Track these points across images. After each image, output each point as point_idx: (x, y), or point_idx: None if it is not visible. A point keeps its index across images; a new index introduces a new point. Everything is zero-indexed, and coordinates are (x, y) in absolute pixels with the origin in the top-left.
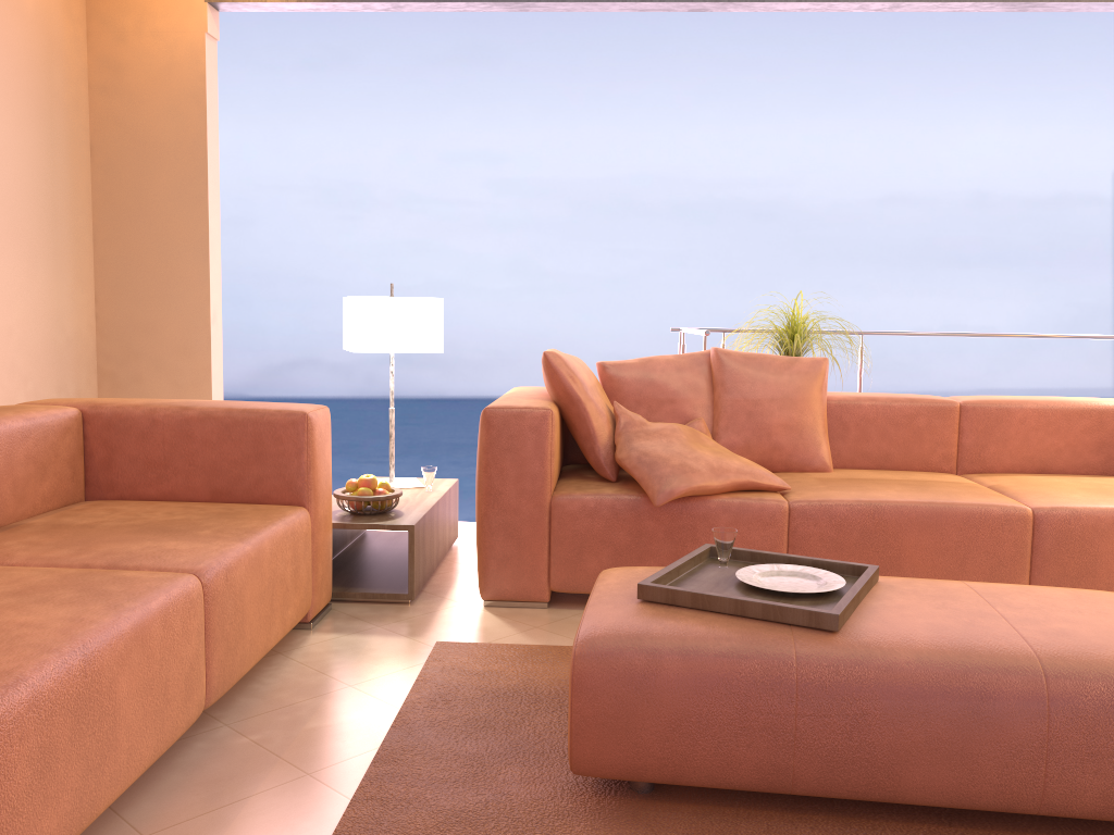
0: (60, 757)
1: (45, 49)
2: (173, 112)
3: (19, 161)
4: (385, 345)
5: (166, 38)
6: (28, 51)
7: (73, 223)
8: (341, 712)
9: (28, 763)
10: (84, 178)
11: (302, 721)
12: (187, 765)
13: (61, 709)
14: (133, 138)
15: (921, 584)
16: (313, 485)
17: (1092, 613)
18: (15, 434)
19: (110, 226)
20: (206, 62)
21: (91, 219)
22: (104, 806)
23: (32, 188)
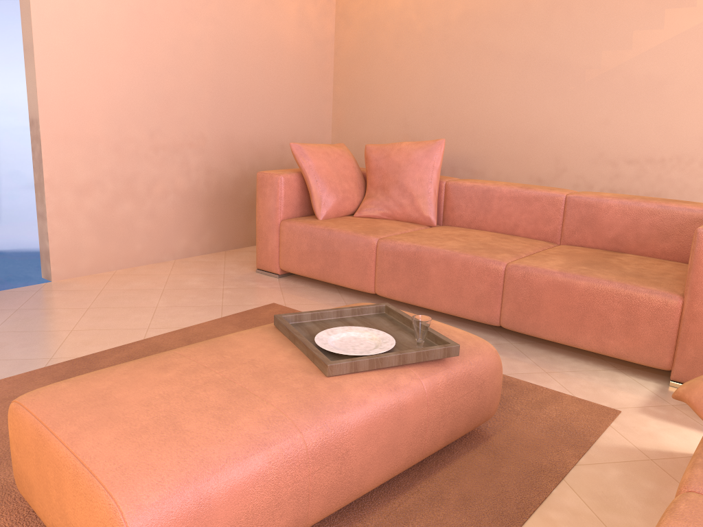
0: (400, 270)
1: None
2: None
3: None
4: None
5: None
6: None
7: None
8: (507, 363)
9: (388, 263)
10: None
11: (502, 355)
12: (472, 332)
13: (402, 257)
14: None
15: (296, 386)
16: (690, 283)
17: (152, 399)
18: (644, 210)
19: None
20: None
21: None
22: (420, 304)
23: None
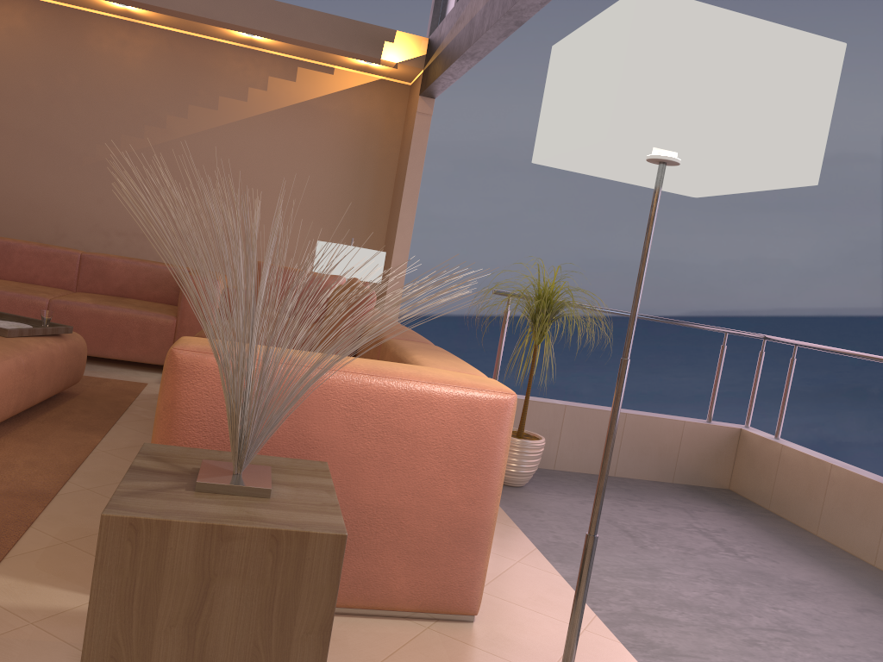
0: None
1: (364, 133)
2: (405, 157)
3: (331, 184)
4: (320, 269)
5: (411, 118)
6: (350, 134)
7: (370, 216)
8: None
9: None
10: (386, 195)
11: None
12: None
13: None
14: (399, 173)
15: None
16: (181, 308)
17: None
18: (142, 268)
19: (389, 219)
20: (414, 127)
21: (388, 215)
22: None
23: (339, 197)
